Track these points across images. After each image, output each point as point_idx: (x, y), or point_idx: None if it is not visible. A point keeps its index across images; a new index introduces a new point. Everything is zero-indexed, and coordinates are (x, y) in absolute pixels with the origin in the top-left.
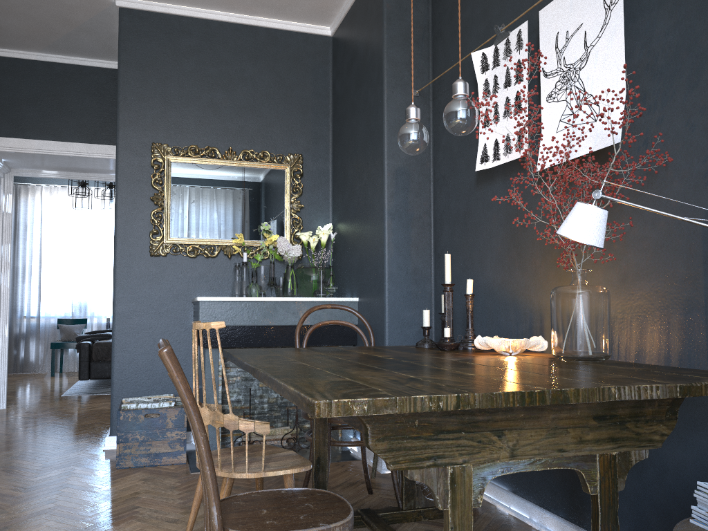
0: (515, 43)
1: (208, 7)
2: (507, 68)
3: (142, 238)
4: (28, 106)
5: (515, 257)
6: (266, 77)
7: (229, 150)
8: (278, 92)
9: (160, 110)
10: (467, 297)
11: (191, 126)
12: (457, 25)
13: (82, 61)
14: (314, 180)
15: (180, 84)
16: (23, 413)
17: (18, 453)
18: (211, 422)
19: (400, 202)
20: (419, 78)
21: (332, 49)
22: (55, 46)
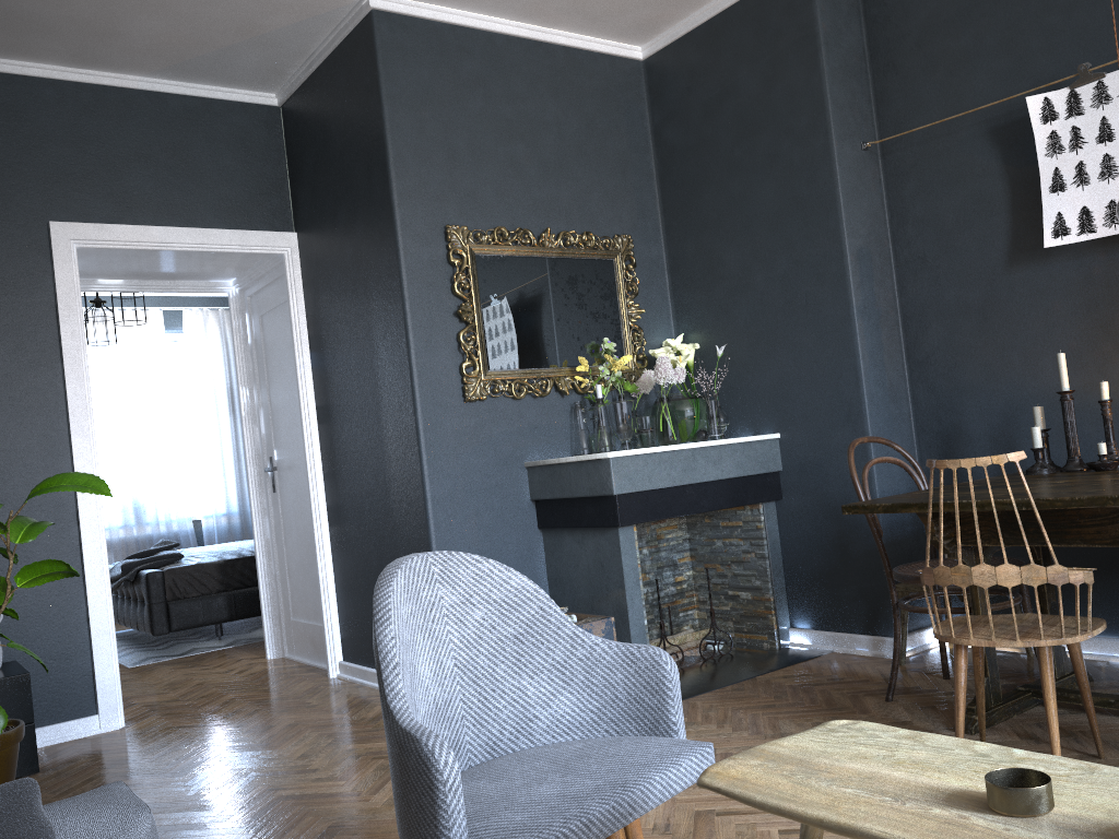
0: (1118, 88)
1: (495, 14)
2: (1103, 118)
3: (449, 376)
4: (134, 168)
5: (1111, 352)
6: (573, 120)
7: (548, 232)
8: (590, 144)
9: (447, 173)
10: (1105, 404)
11: (491, 197)
12: (937, 57)
13: (212, 92)
14: (647, 272)
15: (468, 133)
16: (141, 697)
17: (325, 739)
18: (1023, 580)
19: (867, 295)
20: (864, 126)
21: (646, 79)
22: (184, 66)
